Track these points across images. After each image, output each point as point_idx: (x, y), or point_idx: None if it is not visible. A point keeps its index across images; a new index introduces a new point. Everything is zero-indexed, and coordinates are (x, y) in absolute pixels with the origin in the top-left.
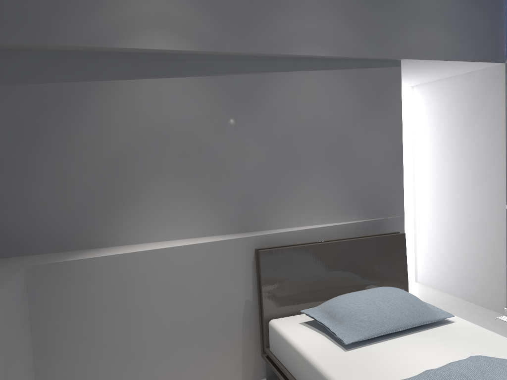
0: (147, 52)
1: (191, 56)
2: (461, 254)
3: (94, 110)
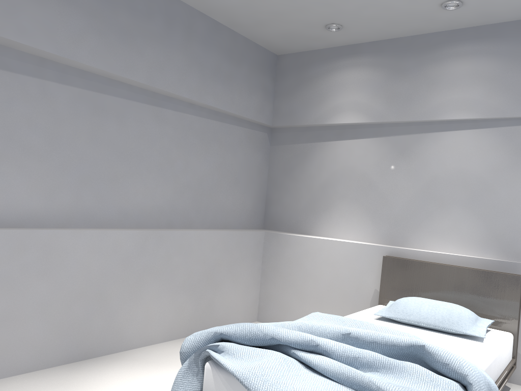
0: (347, 124)
1: (372, 125)
2: None
3: (316, 158)
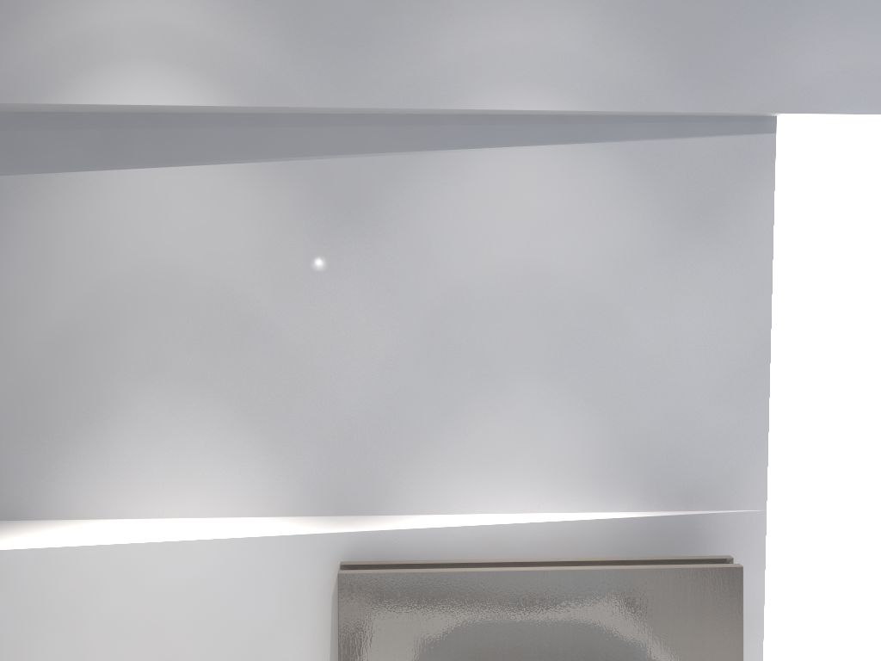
0: (135, 112)
1: (232, 117)
2: None
3: (20, 234)
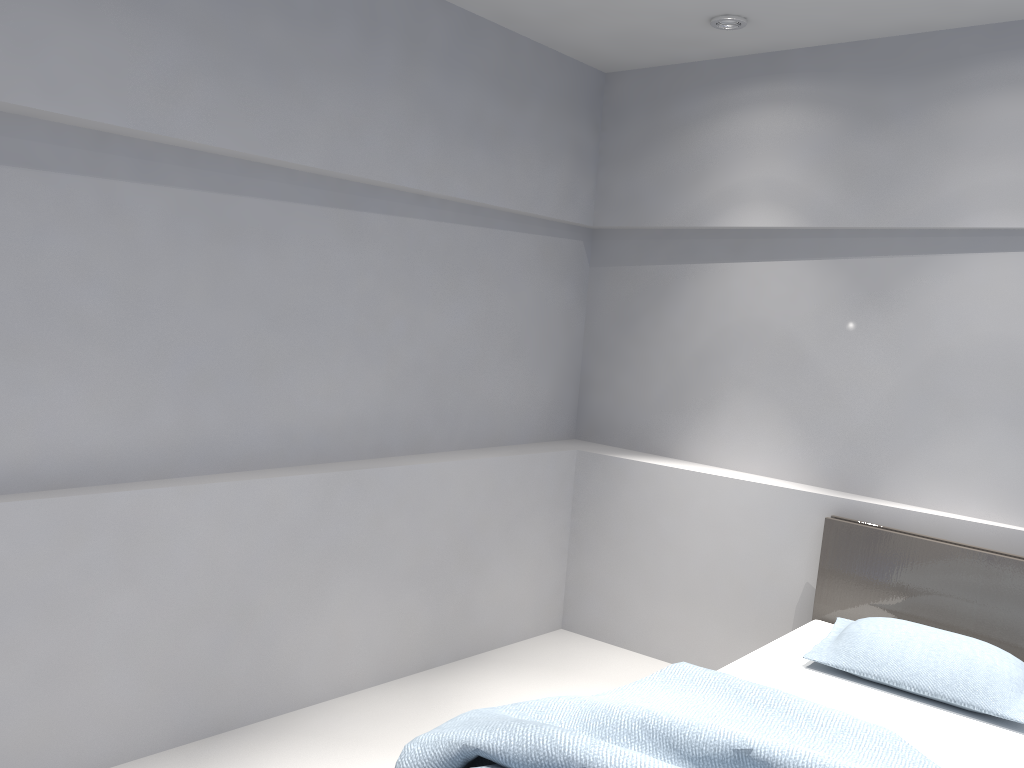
0: (754, 229)
1: (808, 231)
2: None
3: (686, 297)
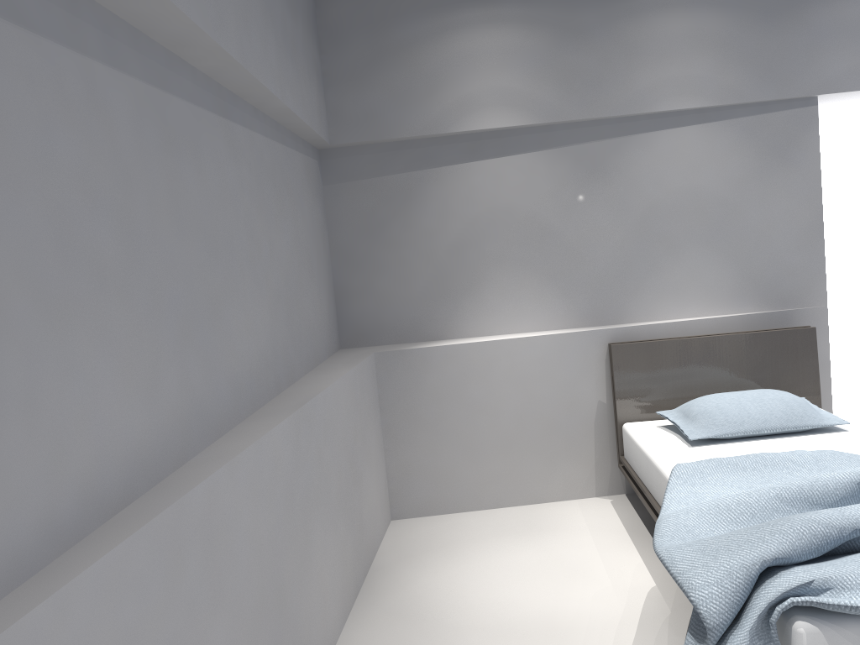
0: (484, 131)
1: (532, 129)
2: None
3: (432, 198)
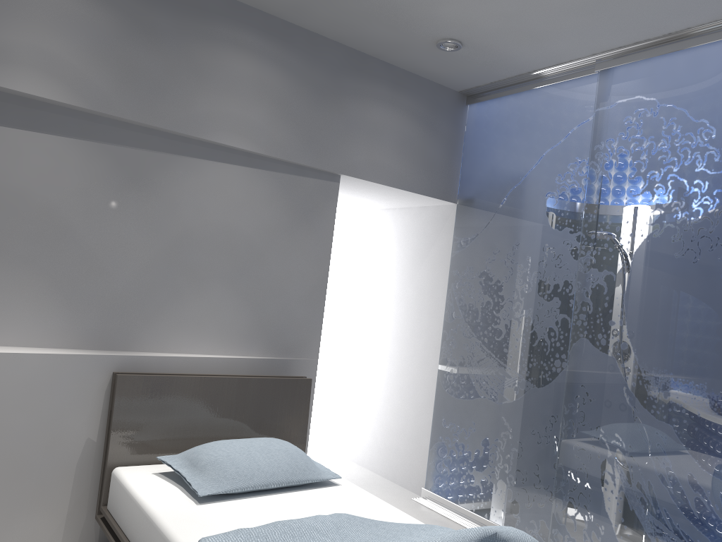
0: (11, 93)
1: (73, 112)
2: (388, 419)
3: None
